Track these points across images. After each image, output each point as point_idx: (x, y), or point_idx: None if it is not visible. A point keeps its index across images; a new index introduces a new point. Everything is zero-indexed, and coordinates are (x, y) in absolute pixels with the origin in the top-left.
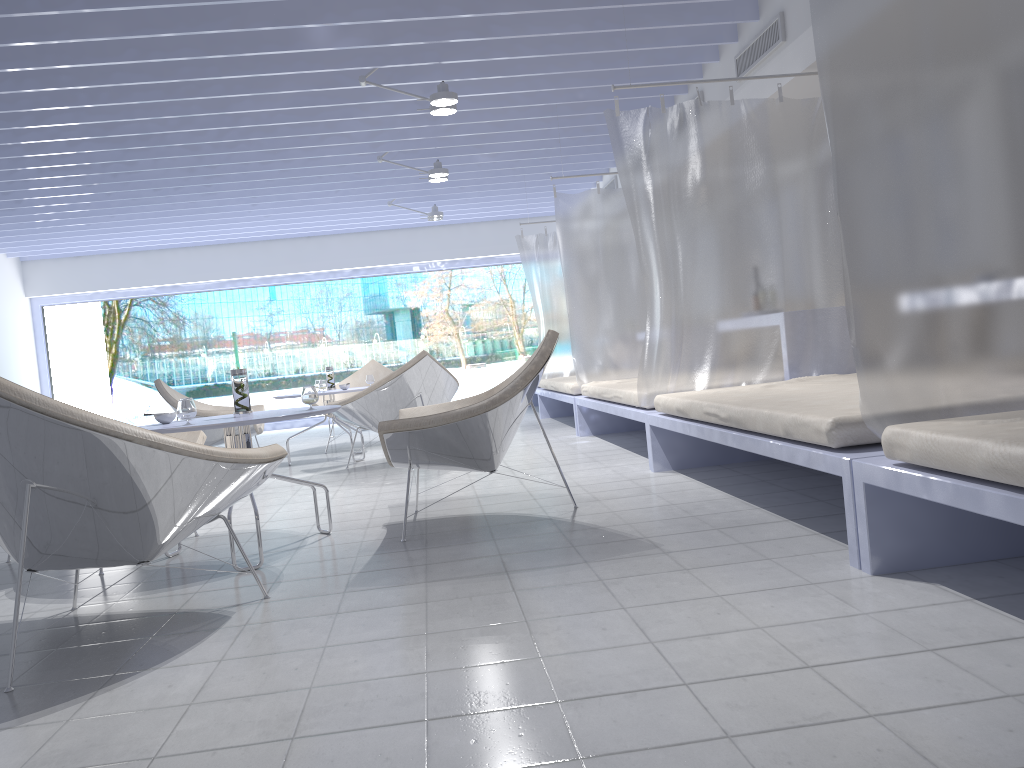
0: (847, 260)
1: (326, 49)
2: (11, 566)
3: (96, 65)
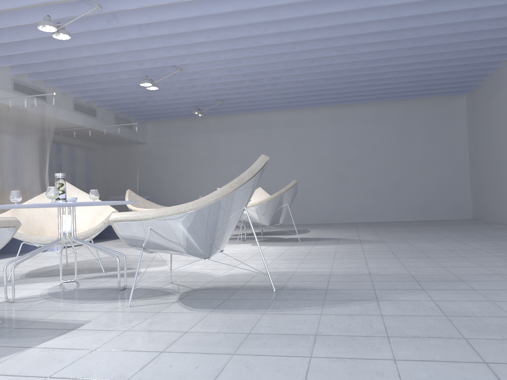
0: (136, 188)
1: (139, 23)
2: (296, 241)
3: (252, 7)
